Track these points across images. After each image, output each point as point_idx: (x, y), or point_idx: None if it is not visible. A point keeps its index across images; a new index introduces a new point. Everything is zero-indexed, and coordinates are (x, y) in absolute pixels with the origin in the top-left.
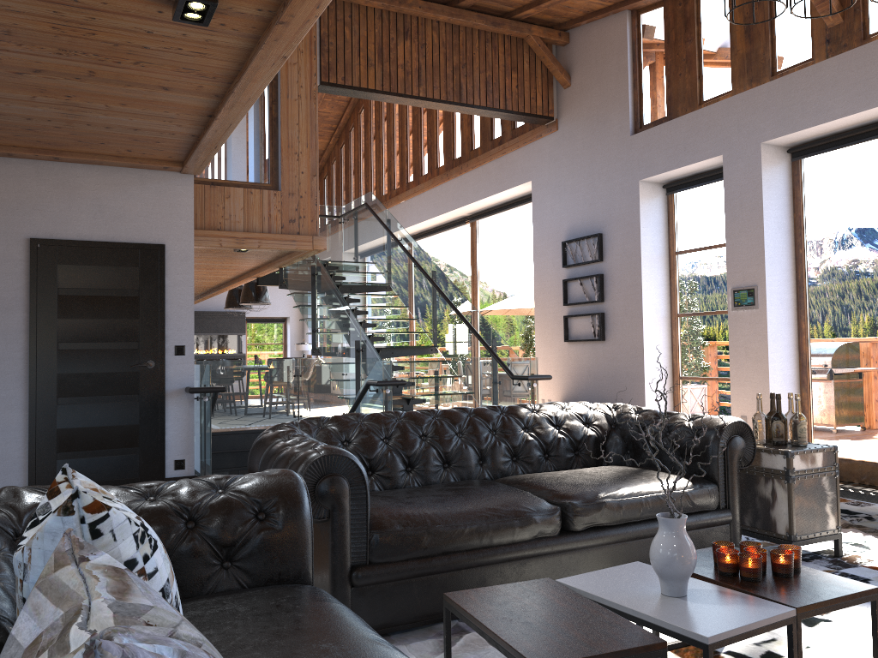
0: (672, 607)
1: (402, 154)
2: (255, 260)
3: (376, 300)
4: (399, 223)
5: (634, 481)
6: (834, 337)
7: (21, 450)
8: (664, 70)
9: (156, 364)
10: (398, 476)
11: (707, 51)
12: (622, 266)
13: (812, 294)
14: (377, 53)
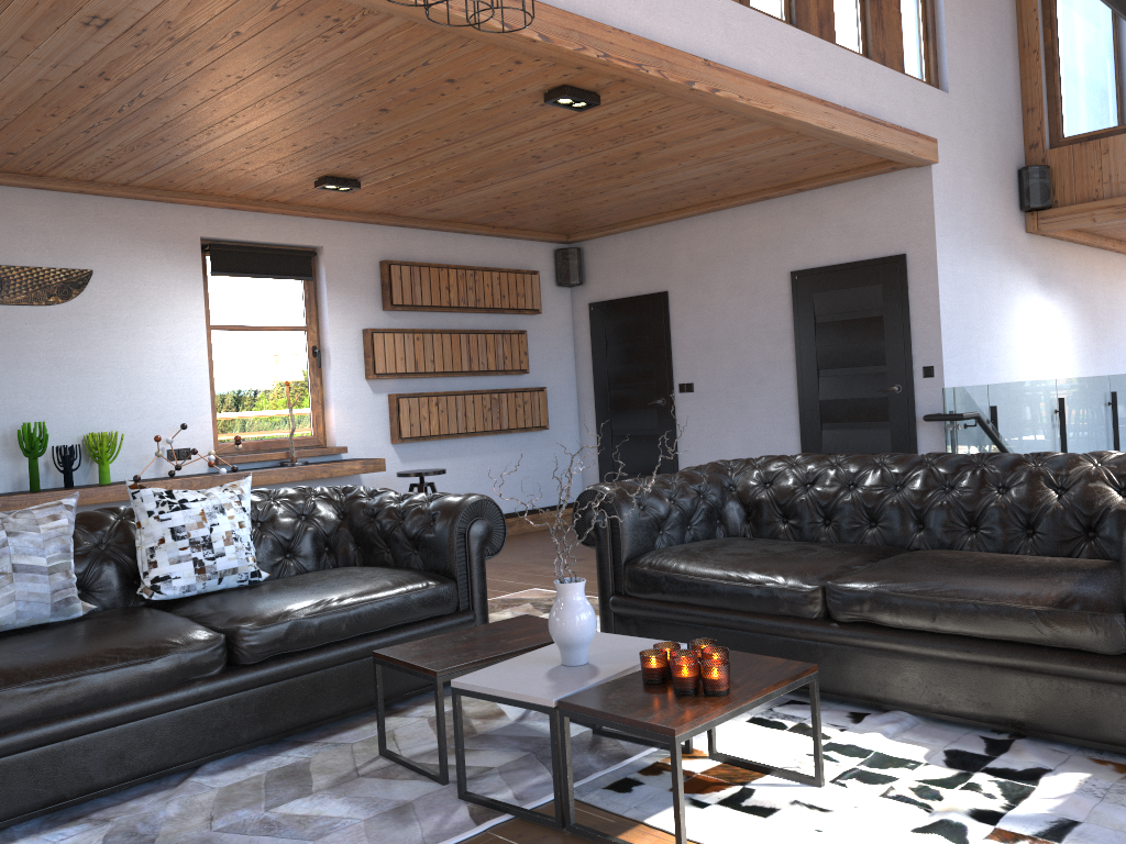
0: (527, 665)
1: None
2: None
3: None
4: None
5: (977, 579)
6: None
7: None
8: None
9: (903, 388)
10: (807, 528)
11: None
12: None
13: None
14: None
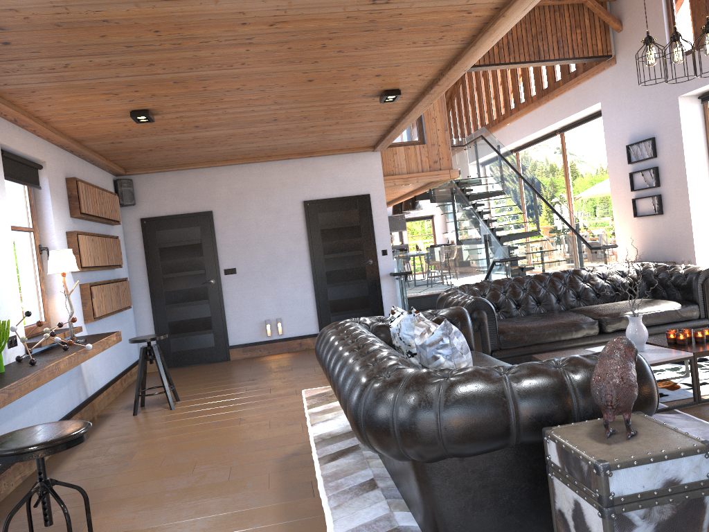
0: None
1: (504, 89)
2: (413, 186)
3: (495, 202)
4: (507, 140)
5: (644, 306)
6: None
7: (313, 312)
8: (691, 12)
9: (373, 261)
10: (512, 311)
11: None
12: (671, 159)
13: None
14: None
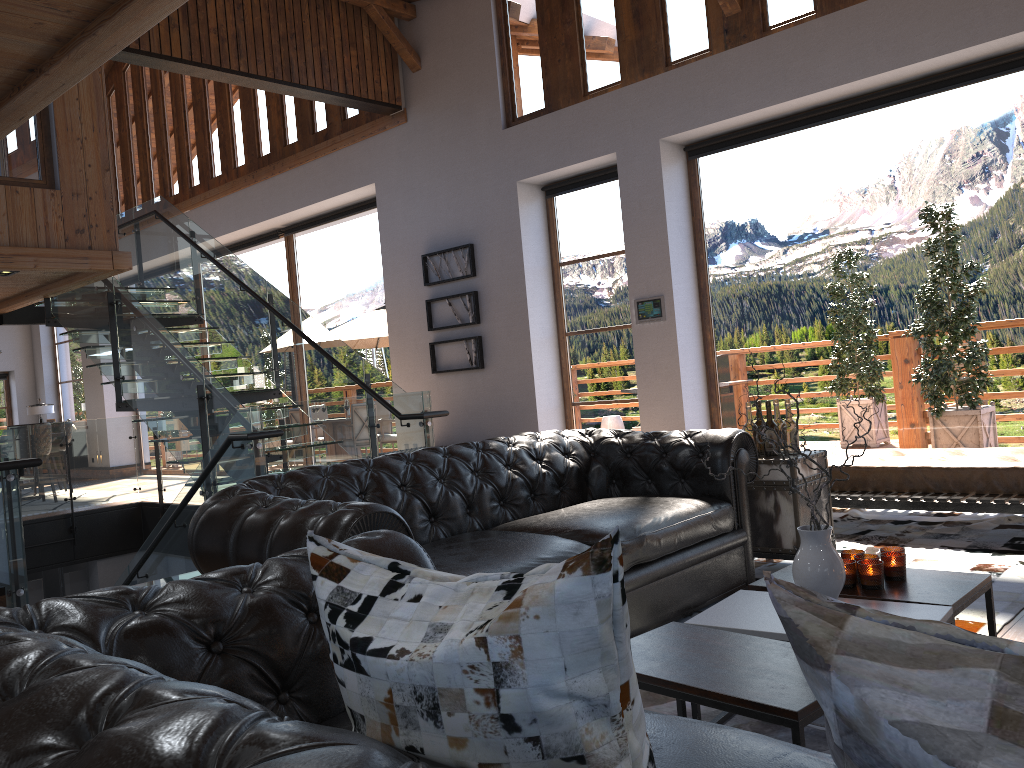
0: None
1: (181, 150)
2: (10, 287)
3: (187, 336)
4: None
5: (657, 510)
6: (742, 346)
7: None
8: (539, 55)
9: None
10: None
11: (590, 36)
12: (502, 280)
13: (716, 302)
14: (181, 11)
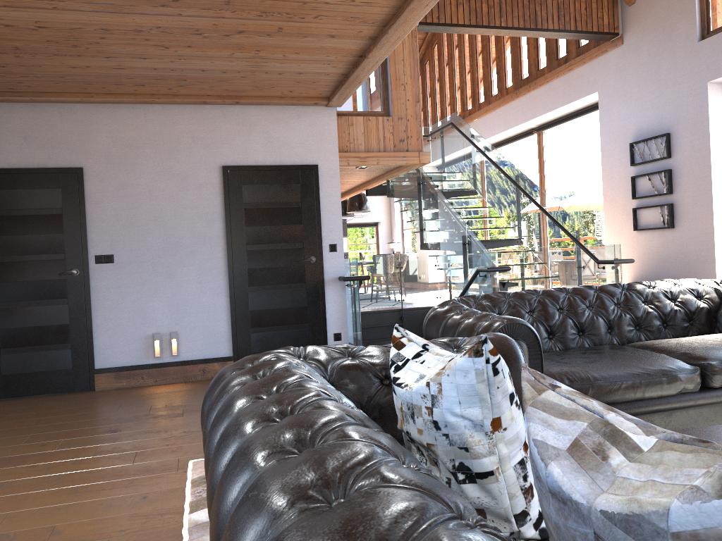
0: None
1: (473, 79)
2: (368, 175)
3: (466, 203)
4: None
5: None
6: None
7: (226, 326)
8: None
9: (316, 259)
10: (543, 342)
11: None
12: (691, 160)
13: None
14: None
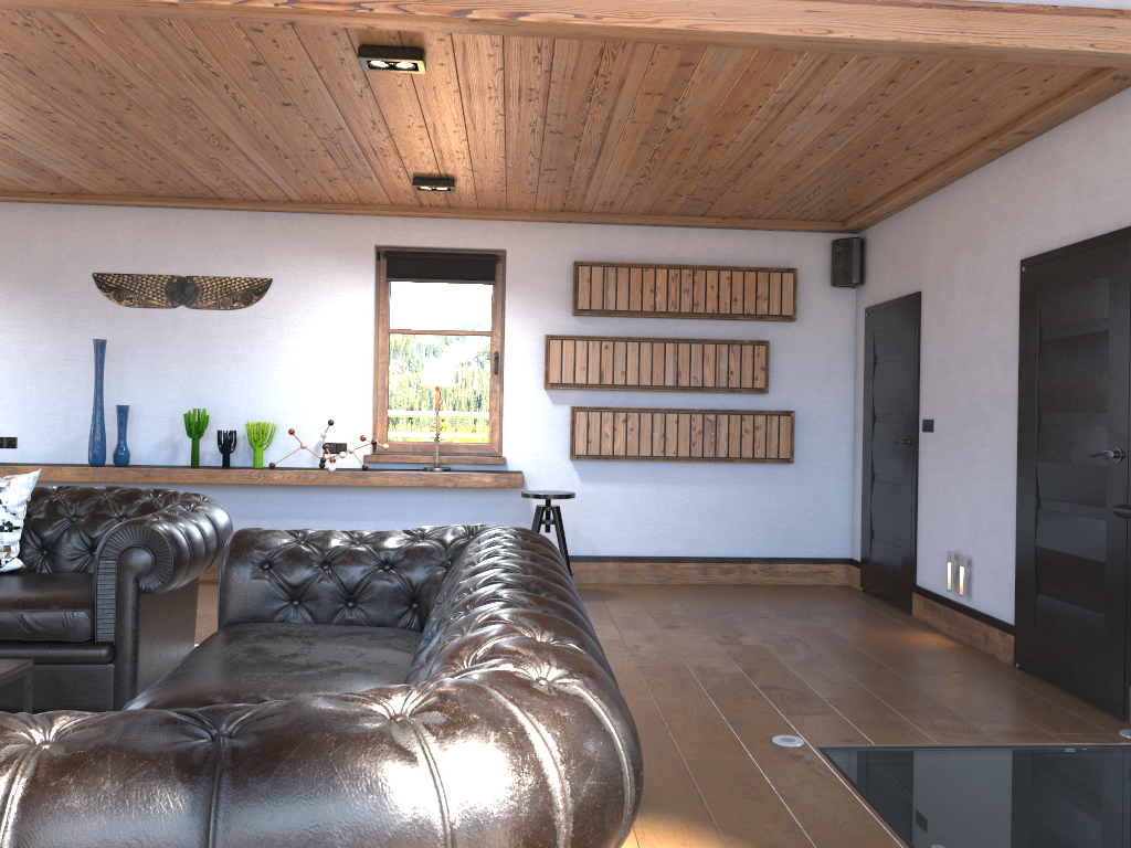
0: None
1: None
2: None
3: None
4: None
5: None
6: None
7: (1013, 567)
8: None
9: (1123, 455)
10: None
11: None
12: None
13: None
14: None
